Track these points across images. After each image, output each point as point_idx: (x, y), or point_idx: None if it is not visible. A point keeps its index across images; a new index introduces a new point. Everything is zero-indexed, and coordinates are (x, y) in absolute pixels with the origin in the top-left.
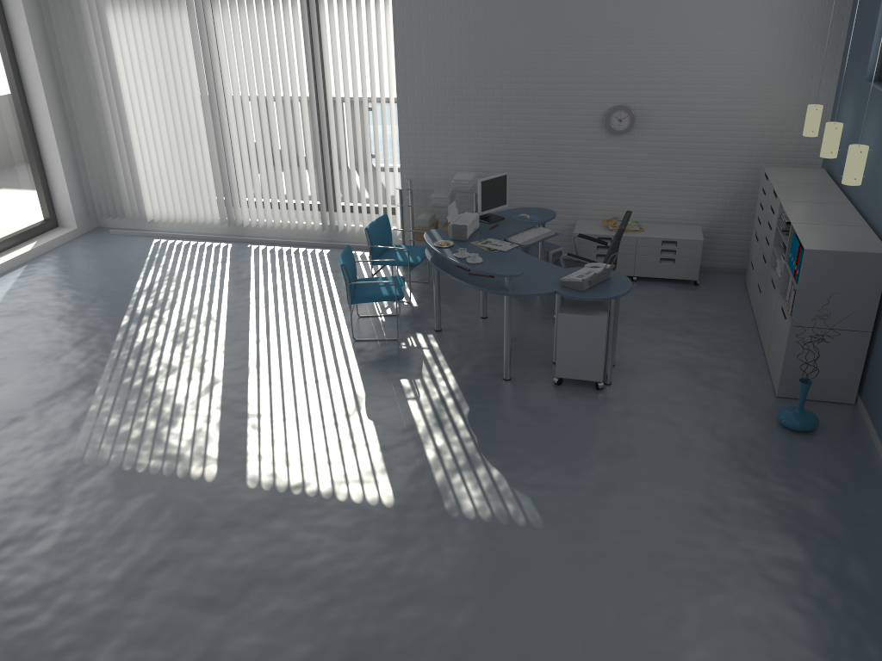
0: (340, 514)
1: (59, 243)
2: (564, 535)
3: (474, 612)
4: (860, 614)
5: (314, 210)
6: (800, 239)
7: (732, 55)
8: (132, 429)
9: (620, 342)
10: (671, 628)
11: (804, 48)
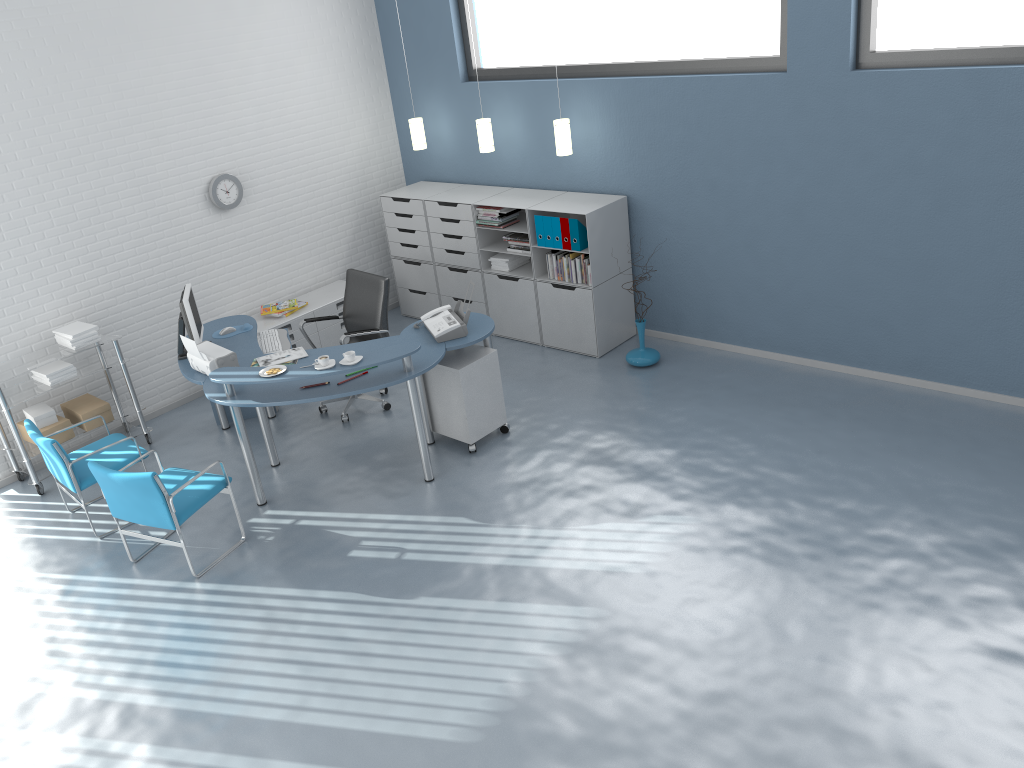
0: (598, 657)
1: None
2: (725, 509)
3: (811, 587)
4: (876, 409)
5: None
6: (565, 212)
7: (305, 92)
8: None
9: None
10: (866, 487)
11: (358, 73)
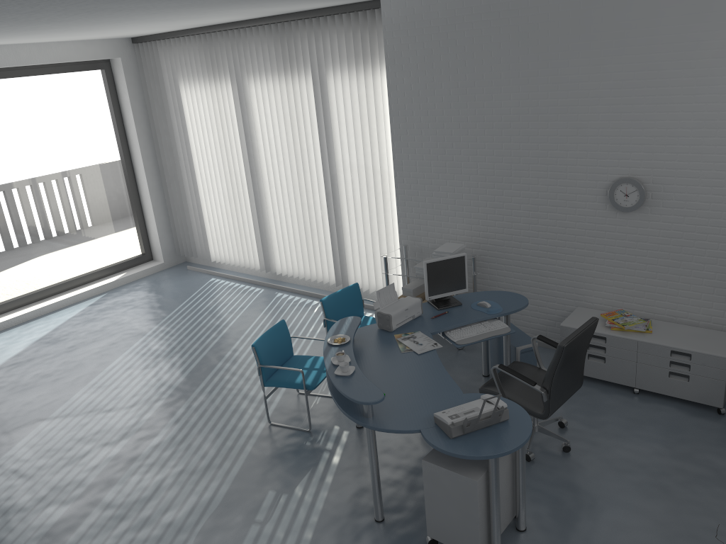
0: None
1: (144, 274)
2: None
3: None
4: None
5: (331, 265)
6: None
7: None
8: (2, 494)
9: (558, 490)
10: None
11: None
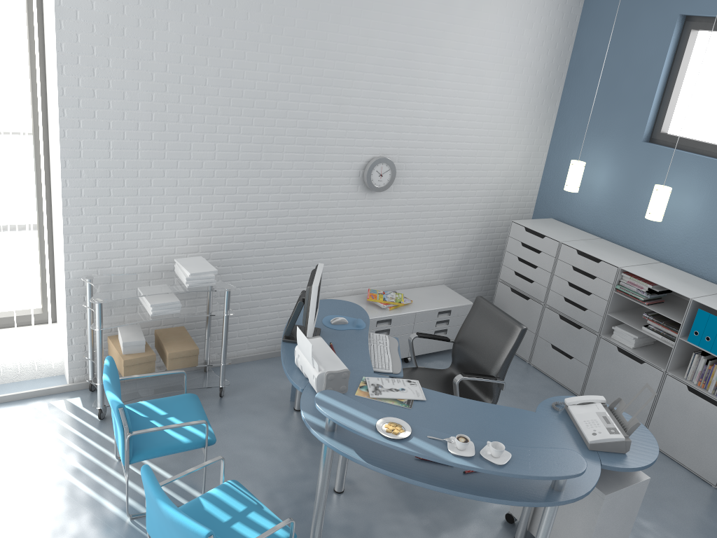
0: None
1: None
2: None
3: None
4: None
5: None
6: None
7: (483, 104)
8: None
9: None
10: None
11: (534, 101)
